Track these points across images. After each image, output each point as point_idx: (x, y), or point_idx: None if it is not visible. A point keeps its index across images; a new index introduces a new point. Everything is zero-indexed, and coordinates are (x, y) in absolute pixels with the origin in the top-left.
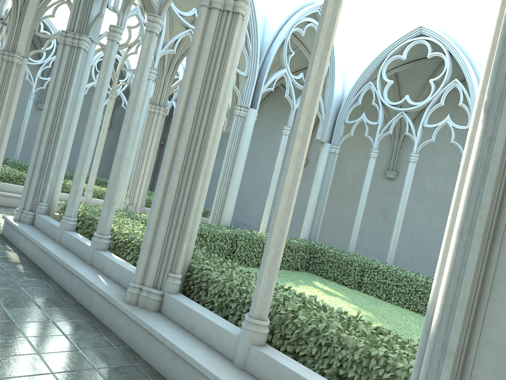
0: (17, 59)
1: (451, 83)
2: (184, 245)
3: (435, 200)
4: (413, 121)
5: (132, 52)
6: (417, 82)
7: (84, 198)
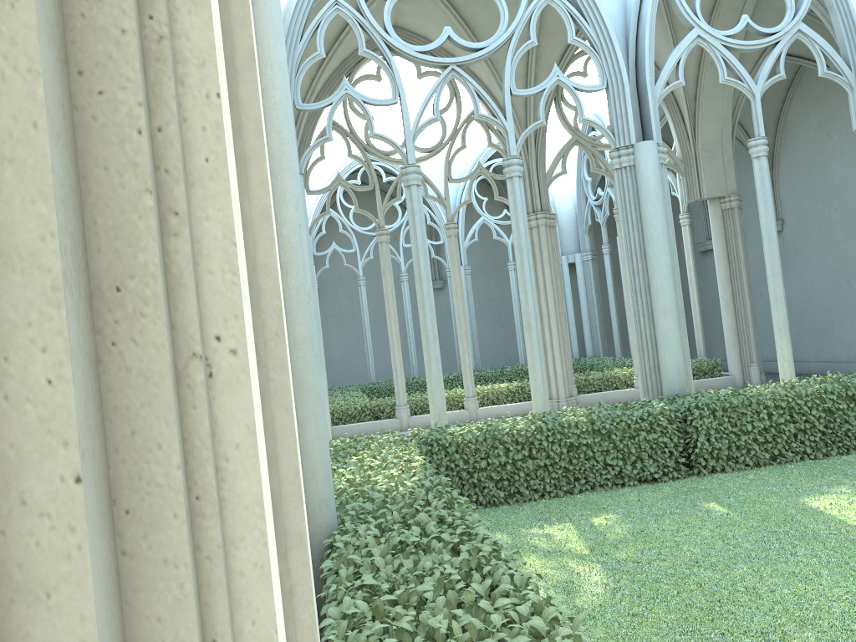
0: None
1: None
2: None
3: None
4: None
5: (456, 149)
6: None
7: (465, 412)
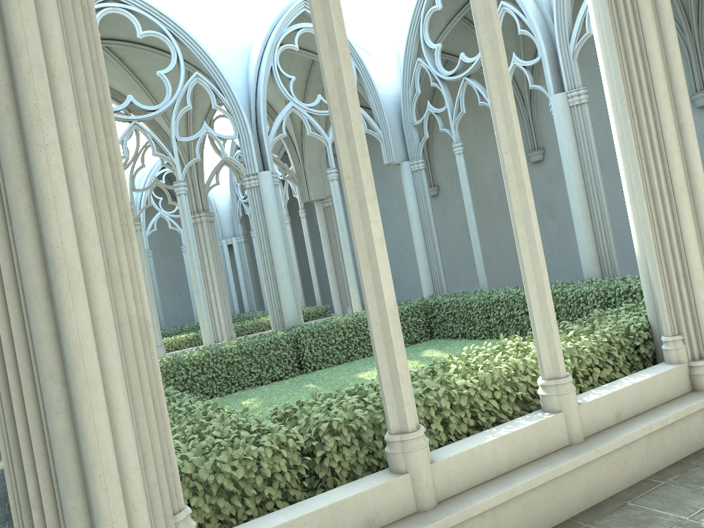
0: None
1: (499, 10)
2: None
3: (603, 164)
4: (532, 72)
5: (138, 168)
6: (505, 20)
7: None
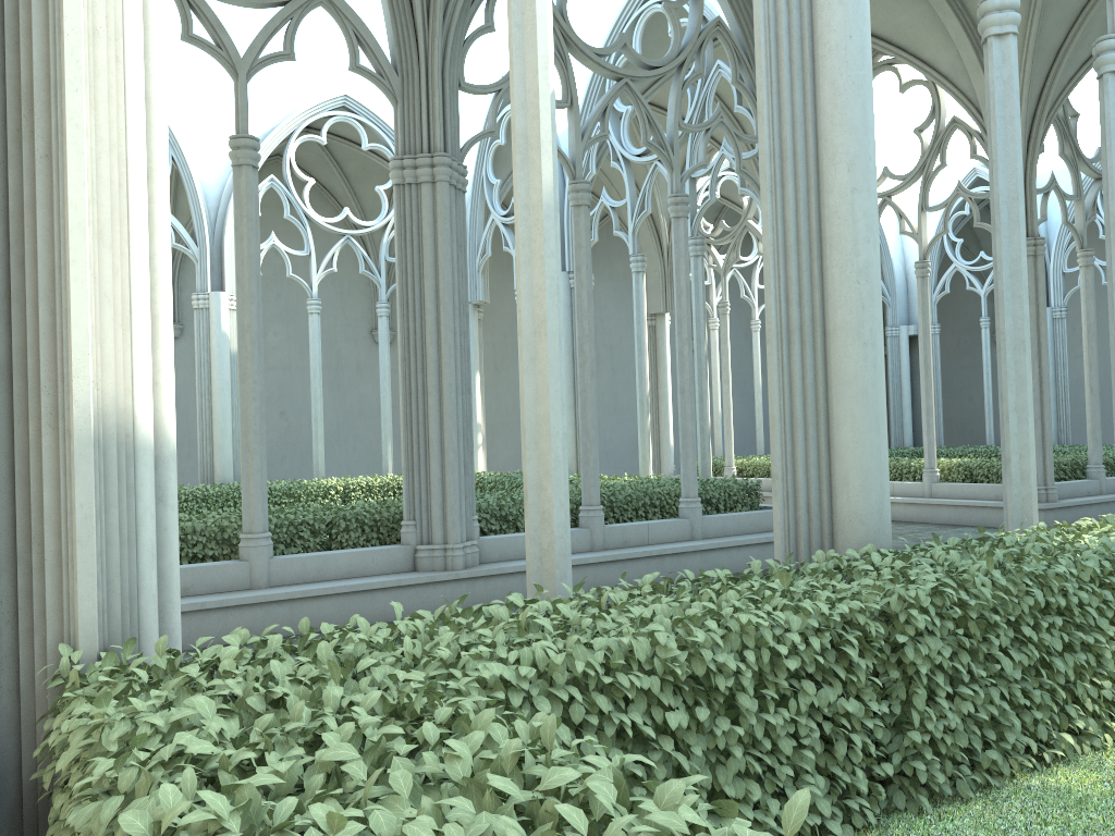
0: None
1: None
2: (773, 503)
3: None
4: None
5: None
6: None
7: None
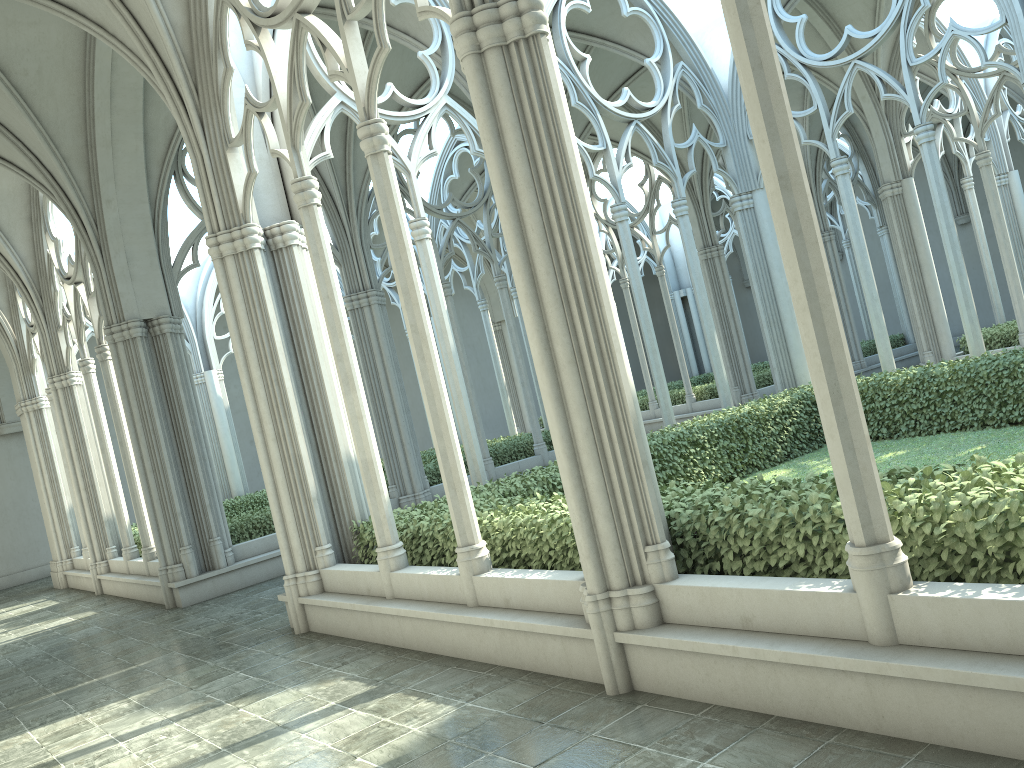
0: (885, 191)
1: None
2: None
3: None
4: None
5: None
6: None
7: None
